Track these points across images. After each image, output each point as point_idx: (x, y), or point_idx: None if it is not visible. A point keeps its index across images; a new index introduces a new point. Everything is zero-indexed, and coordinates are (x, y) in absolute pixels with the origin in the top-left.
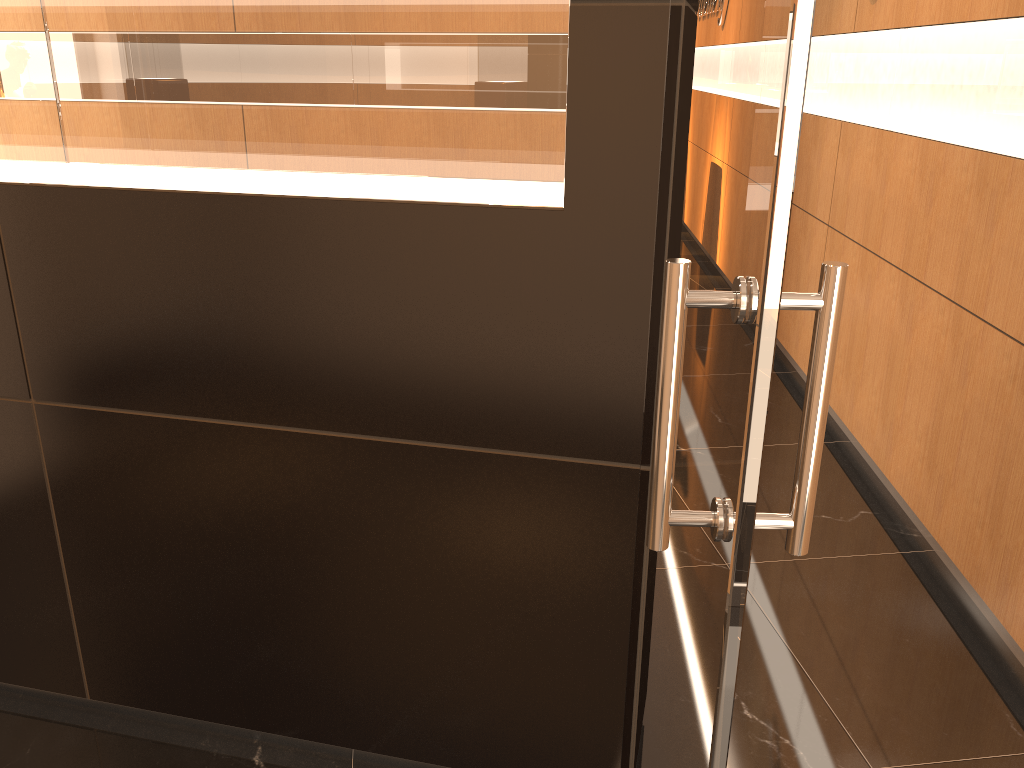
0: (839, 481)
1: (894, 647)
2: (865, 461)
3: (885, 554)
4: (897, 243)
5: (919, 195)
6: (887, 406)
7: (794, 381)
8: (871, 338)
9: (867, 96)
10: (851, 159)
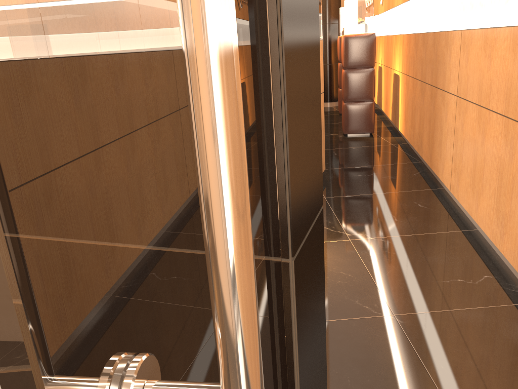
0: (470, 256)
1: (510, 378)
2: (487, 242)
3: (502, 306)
4: (500, 98)
5: (513, 64)
6: (499, 206)
7: (442, 194)
8: (487, 162)
9: (476, 10)
10: (468, 52)
